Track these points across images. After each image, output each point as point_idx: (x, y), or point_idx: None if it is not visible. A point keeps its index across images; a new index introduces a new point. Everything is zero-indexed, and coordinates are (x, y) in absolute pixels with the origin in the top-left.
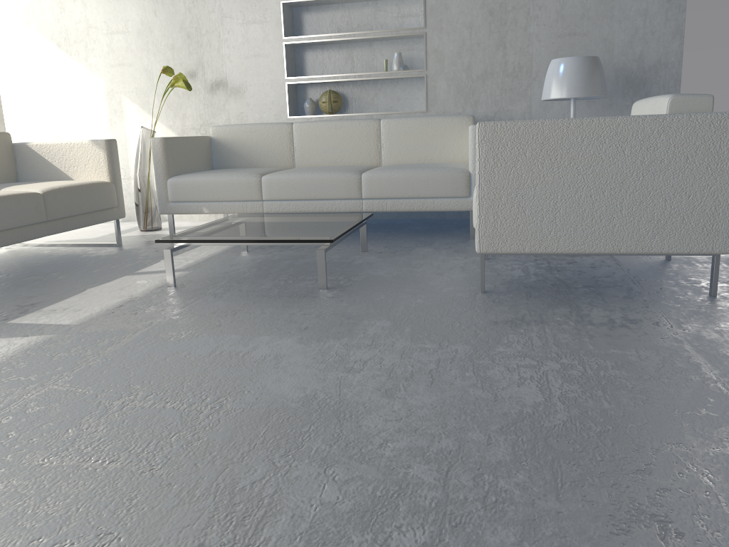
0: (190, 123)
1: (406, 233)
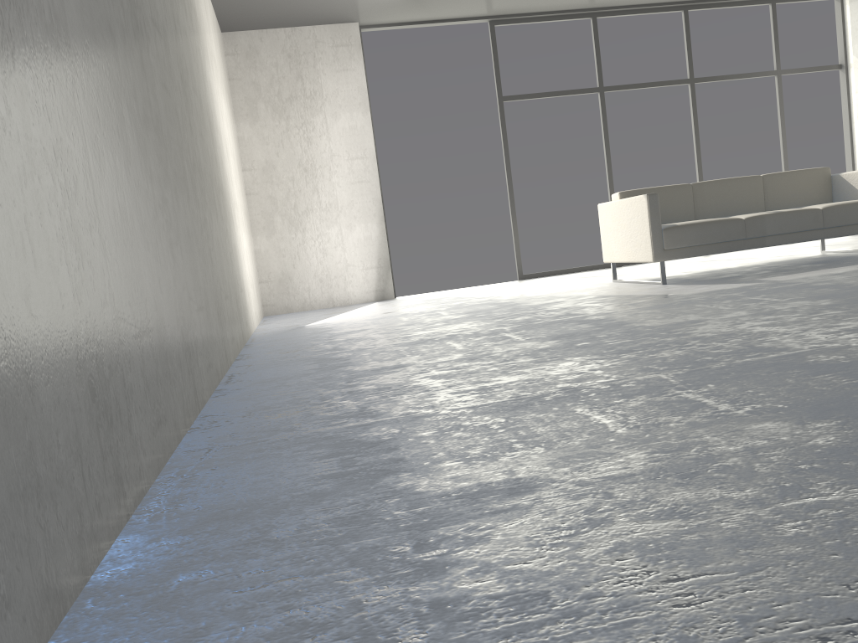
0: None
1: None
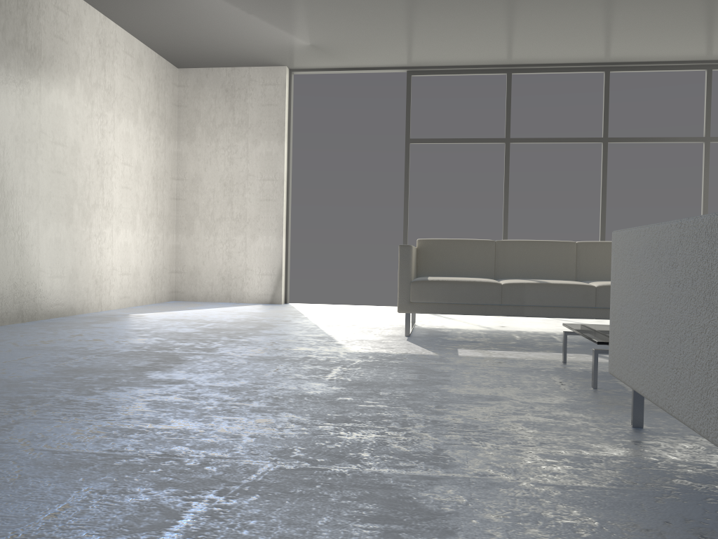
0: None
1: None
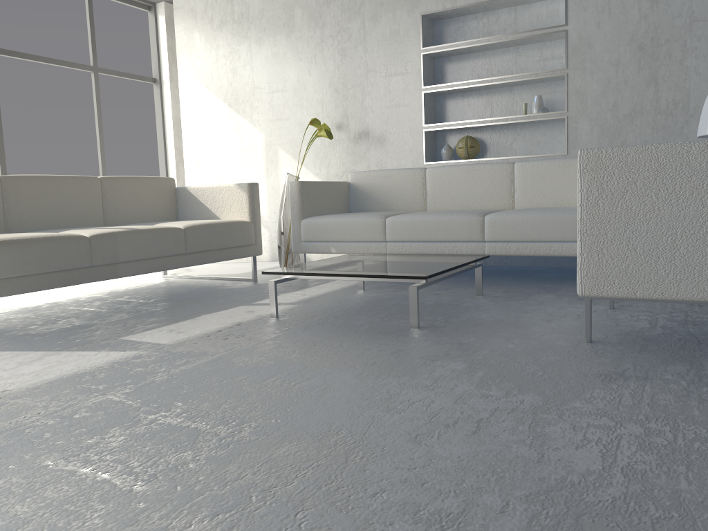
0: (334, 170)
1: (535, 279)
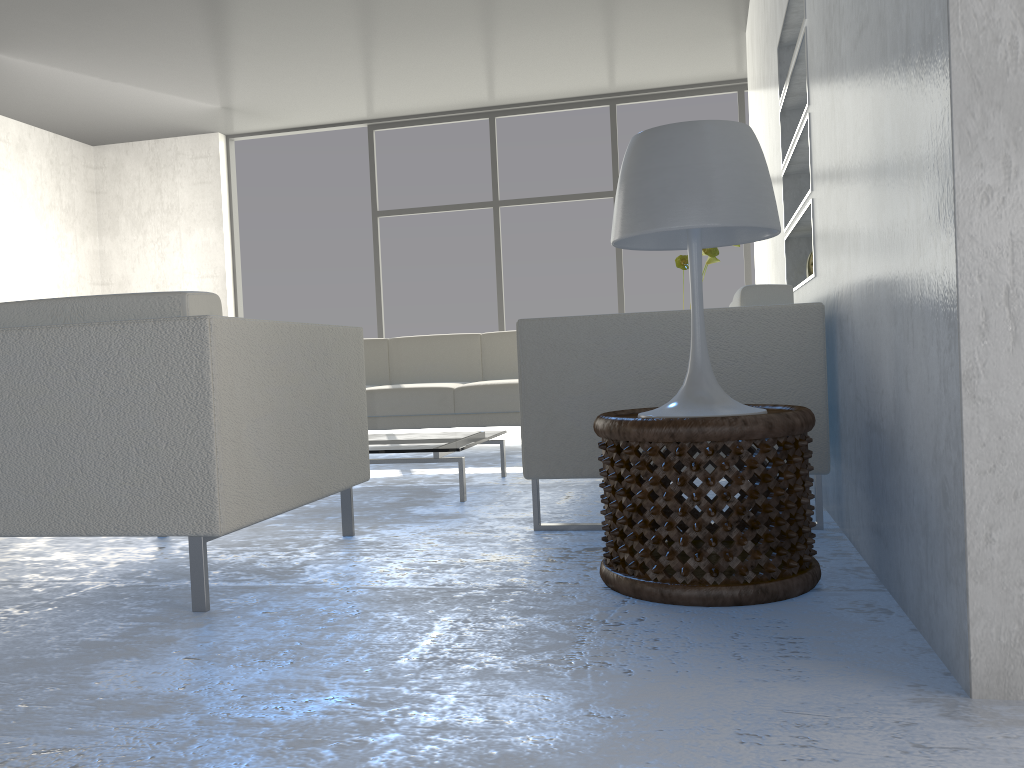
0: None
1: None
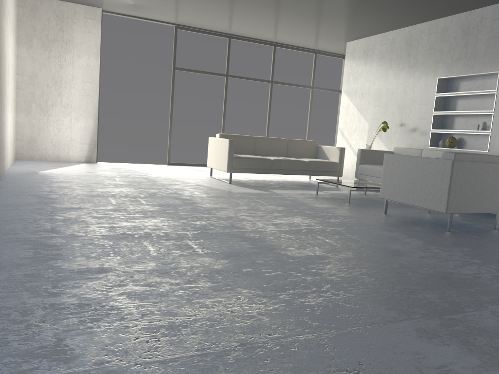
0: (393, 145)
1: None
